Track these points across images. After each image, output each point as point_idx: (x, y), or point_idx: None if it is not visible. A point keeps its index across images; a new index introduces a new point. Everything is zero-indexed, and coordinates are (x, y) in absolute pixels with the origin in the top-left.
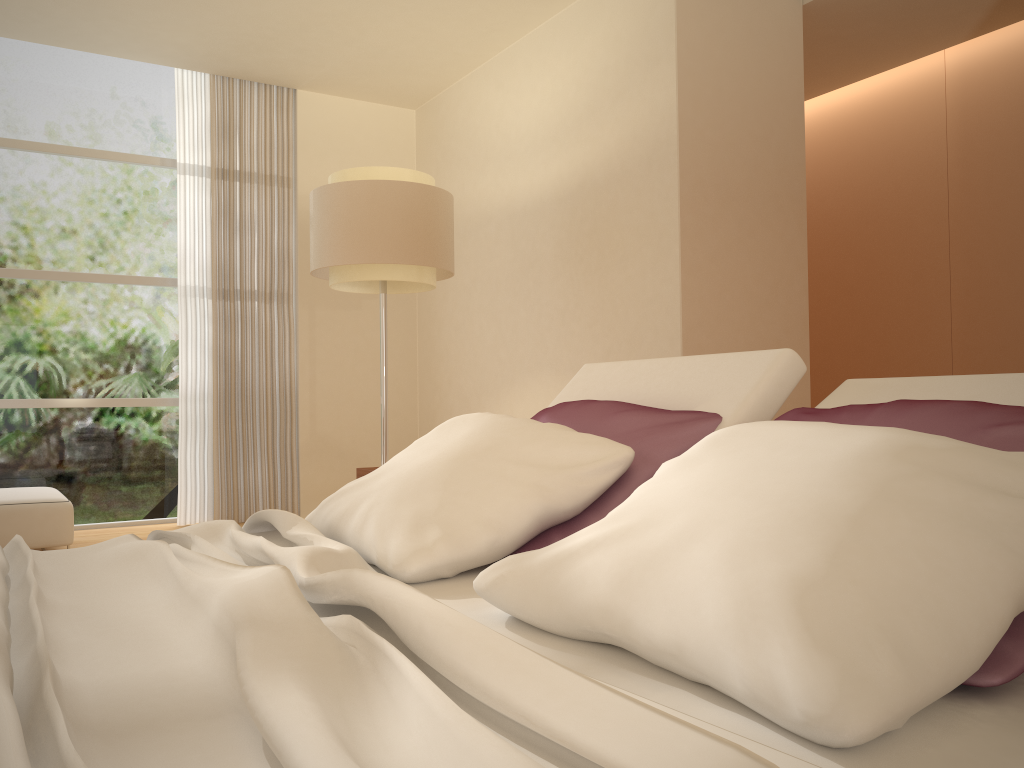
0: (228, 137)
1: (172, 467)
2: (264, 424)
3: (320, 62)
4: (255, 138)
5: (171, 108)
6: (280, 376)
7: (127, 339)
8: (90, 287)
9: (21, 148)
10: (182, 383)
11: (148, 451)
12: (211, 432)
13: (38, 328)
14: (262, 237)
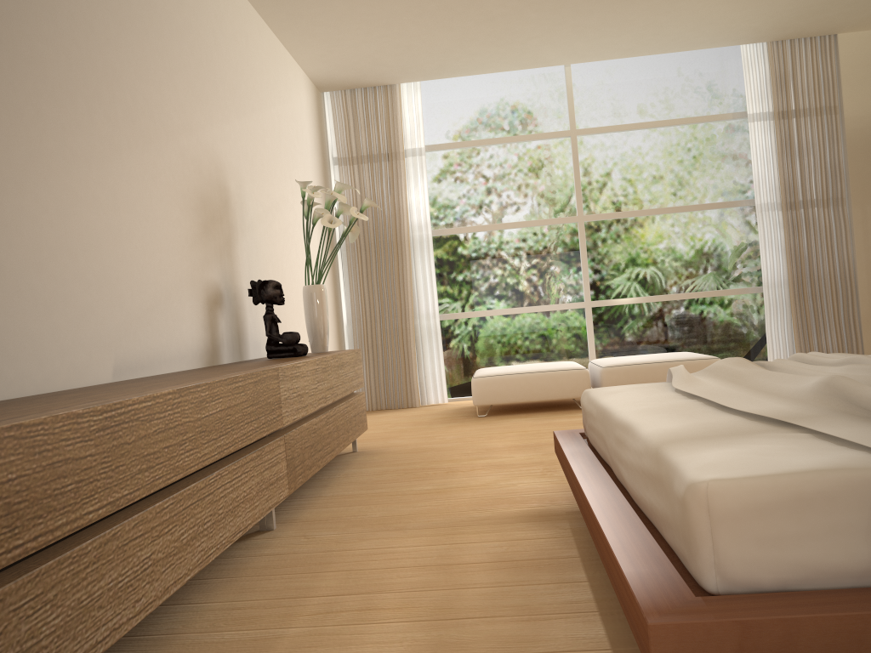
0: (784, 86)
1: (757, 337)
2: (829, 301)
3: (864, 8)
4: (804, 81)
5: (736, 74)
6: (839, 263)
7: (719, 248)
8: (691, 214)
9: (642, 128)
10: (764, 275)
11: (740, 326)
12: (788, 310)
13: (661, 247)
14: (816, 157)
